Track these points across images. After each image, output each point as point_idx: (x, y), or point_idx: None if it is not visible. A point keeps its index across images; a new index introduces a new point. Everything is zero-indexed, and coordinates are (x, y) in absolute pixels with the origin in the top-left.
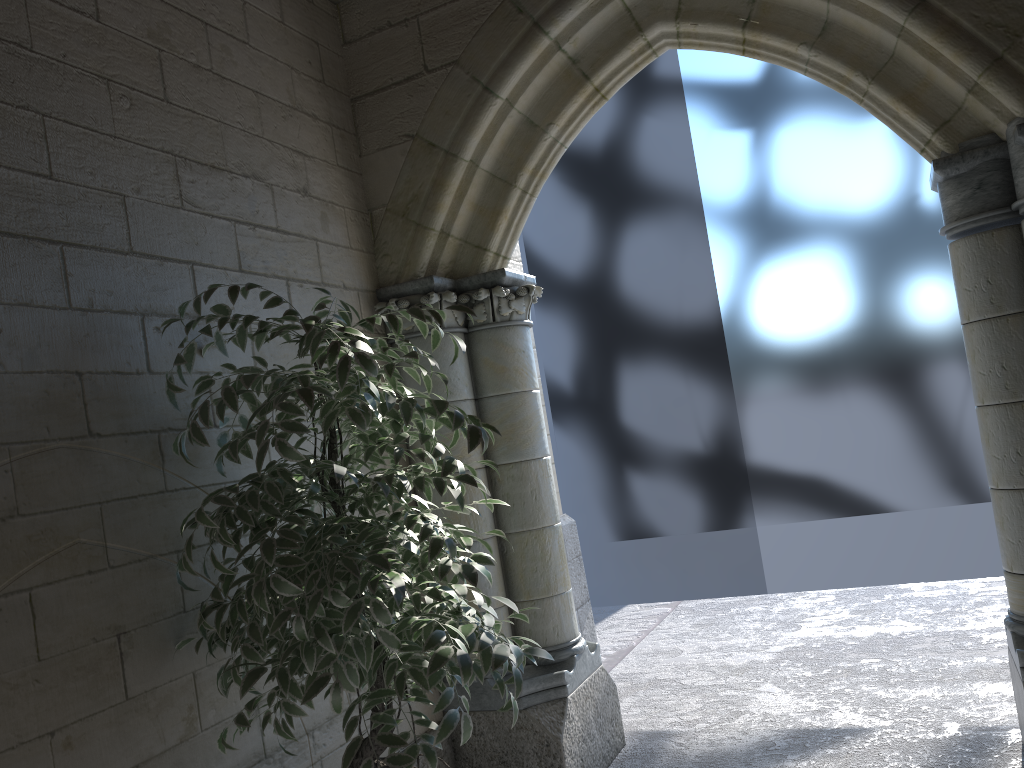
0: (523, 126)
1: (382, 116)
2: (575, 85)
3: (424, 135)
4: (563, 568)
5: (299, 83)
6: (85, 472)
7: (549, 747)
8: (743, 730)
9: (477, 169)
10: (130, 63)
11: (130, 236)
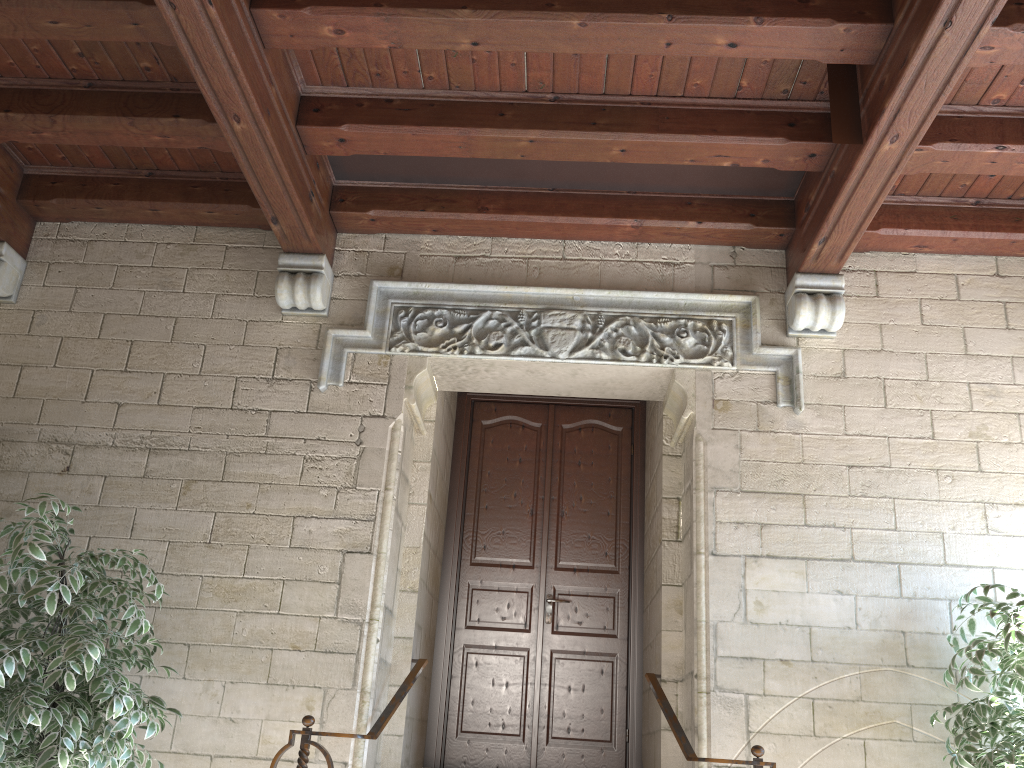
0: None
1: None
2: None
3: None
4: None
5: None
6: (902, 685)
7: None
8: None
9: None
10: (953, 455)
11: (944, 555)
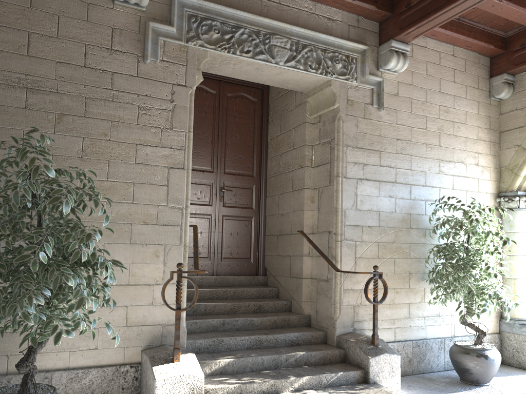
0: None
1: (509, 138)
2: None
3: (522, 145)
4: None
5: (480, 131)
6: (408, 236)
7: None
8: None
9: None
10: (432, 138)
11: (425, 181)
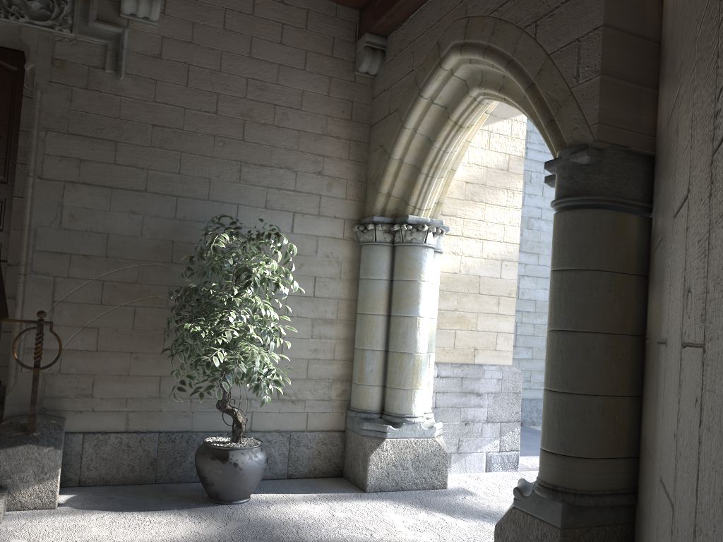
0: (426, 141)
1: (376, 135)
2: (444, 121)
3: (384, 145)
4: (412, 377)
5: (331, 122)
6: (166, 274)
7: (365, 457)
8: (501, 506)
9: (402, 163)
10: (227, 127)
11: (209, 193)
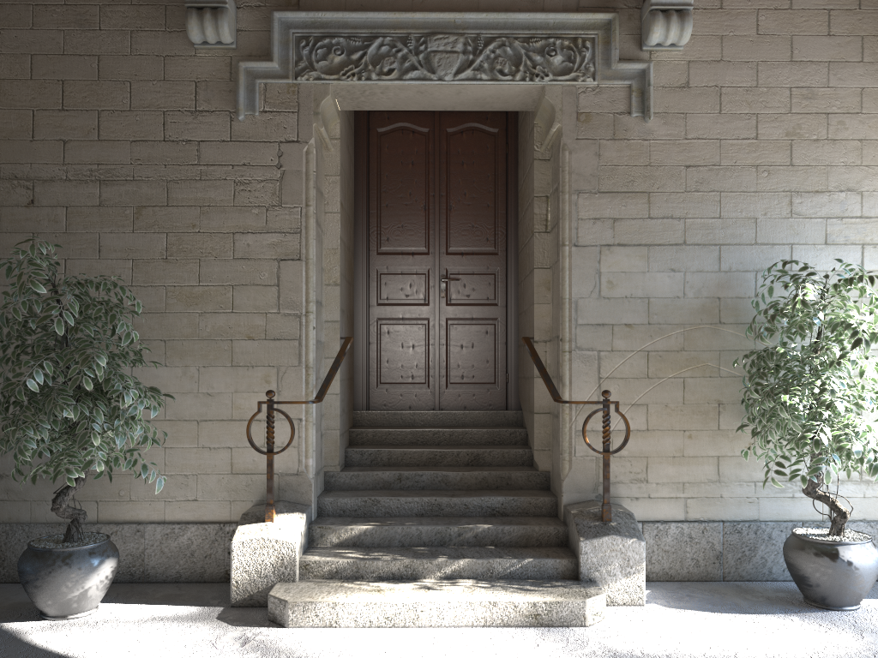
0: None
1: None
2: None
3: None
4: None
5: None
6: (714, 337)
7: None
8: None
9: None
10: (771, 153)
11: (755, 236)
